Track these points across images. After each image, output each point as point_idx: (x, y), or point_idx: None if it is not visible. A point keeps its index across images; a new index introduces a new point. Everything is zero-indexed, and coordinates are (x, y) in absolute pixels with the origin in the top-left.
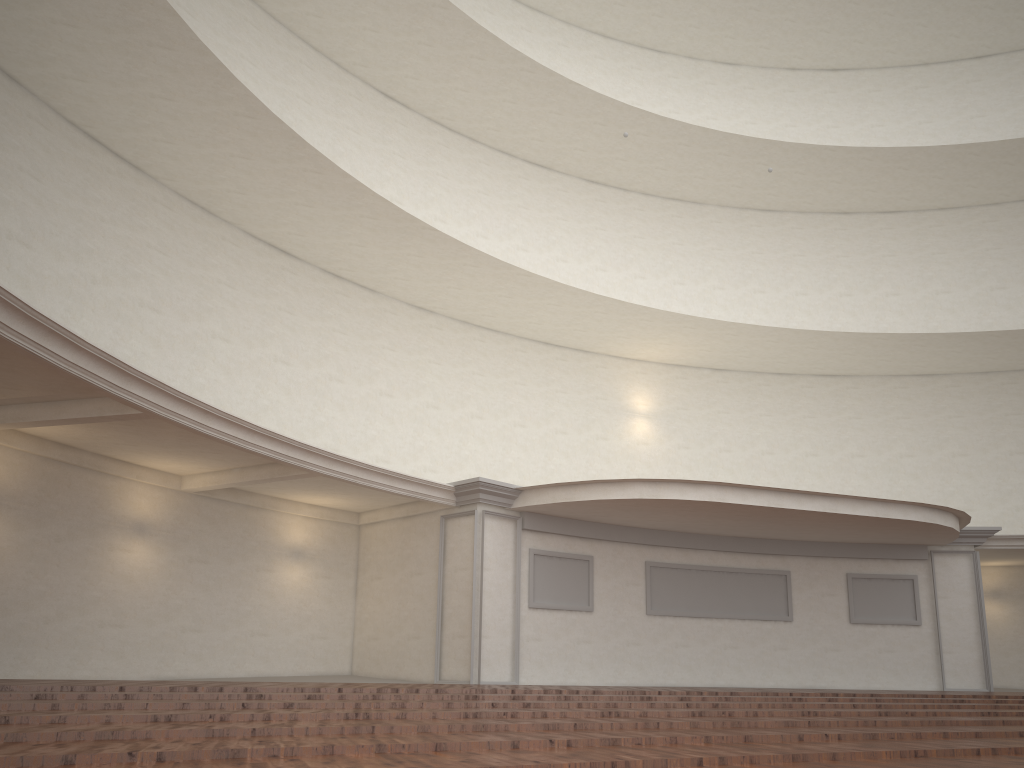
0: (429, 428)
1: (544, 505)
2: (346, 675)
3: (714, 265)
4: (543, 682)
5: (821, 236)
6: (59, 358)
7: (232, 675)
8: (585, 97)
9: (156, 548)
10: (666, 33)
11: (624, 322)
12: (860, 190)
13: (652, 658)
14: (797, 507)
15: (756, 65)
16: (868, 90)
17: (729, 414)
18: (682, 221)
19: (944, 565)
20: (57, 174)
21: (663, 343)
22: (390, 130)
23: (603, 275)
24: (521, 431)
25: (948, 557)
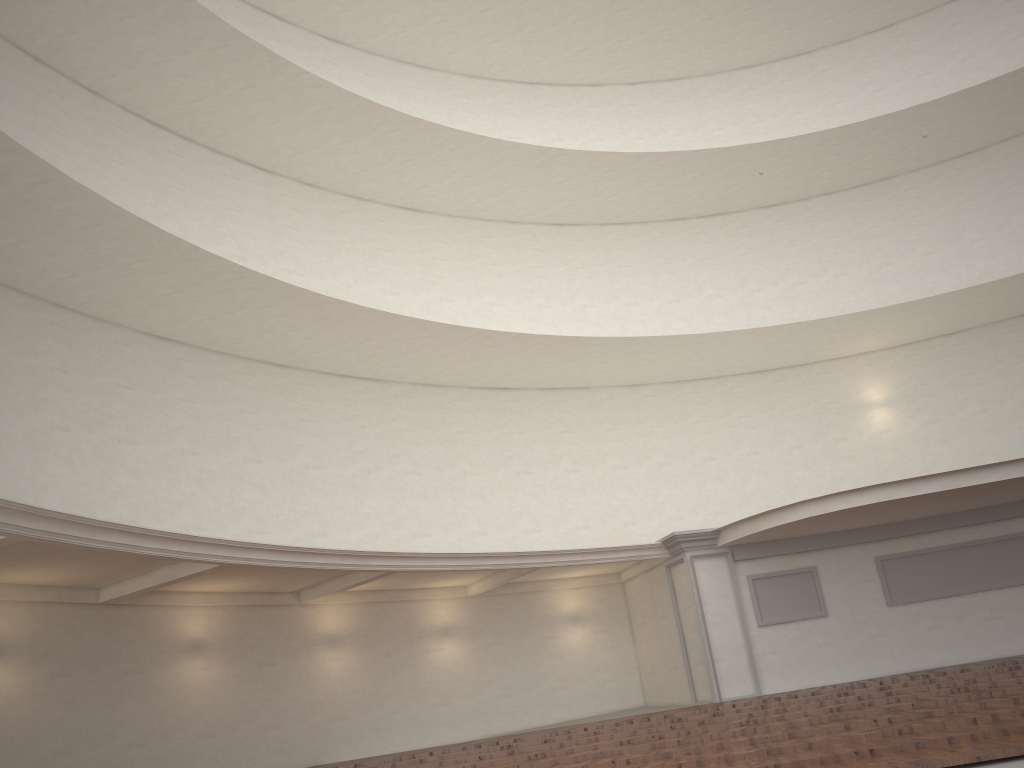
0: (666, 483)
1: (740, 539)
2: (641, 707)
3: (920, 232)
4: (789, 688)
5: None
6: (315, 563)
7: (543, 724)
8: (717, 154)
9: (460, 642)
10: (804, 37)
11: (816, 334)
12: None
13: (904, 645)
14: (977, 482)
15: (914, 15)
16: None
17: (975, 374)
18: (873, 203)
19: None
20: (327, 411)
21: (871, 335)
22: (569, 250)
23: (803, 287)
24: (756, 458)
25: None
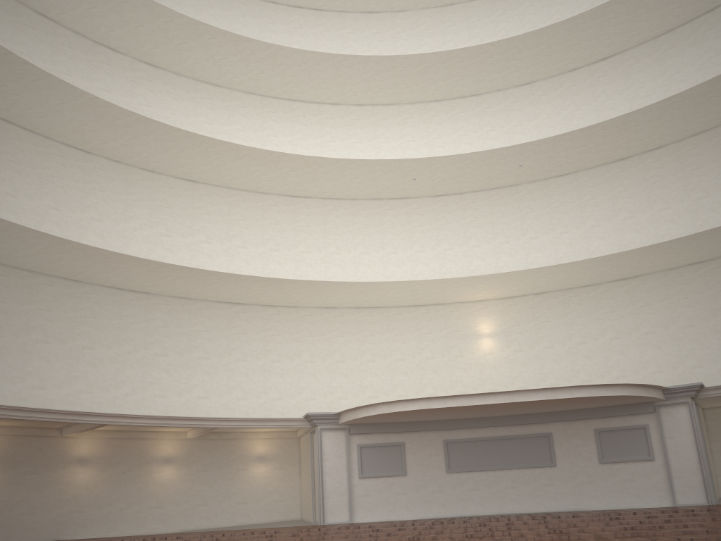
0: (340, 374)
1: (349, 421)
2: (297, 520)
3: (529, 223)
4: (373, 520)
5: (606, 181)
6: (42, 417)
7: (228, 525)
8: (390, 163)
9: (177, 468)
10: (472, 85)
11: (442, 287)
12: (617, 145)
13: (452, 499)
14: (483, 403)
15: (546, 77)
16: (630, 64)
17: (550, 322)
18: (503, 200)
19: (668, 414)
20: (104, 312)
21: (481, 290)
22: (298, 214)
23: (450, 252)
24: (402, 363)
25: (671, 408)
